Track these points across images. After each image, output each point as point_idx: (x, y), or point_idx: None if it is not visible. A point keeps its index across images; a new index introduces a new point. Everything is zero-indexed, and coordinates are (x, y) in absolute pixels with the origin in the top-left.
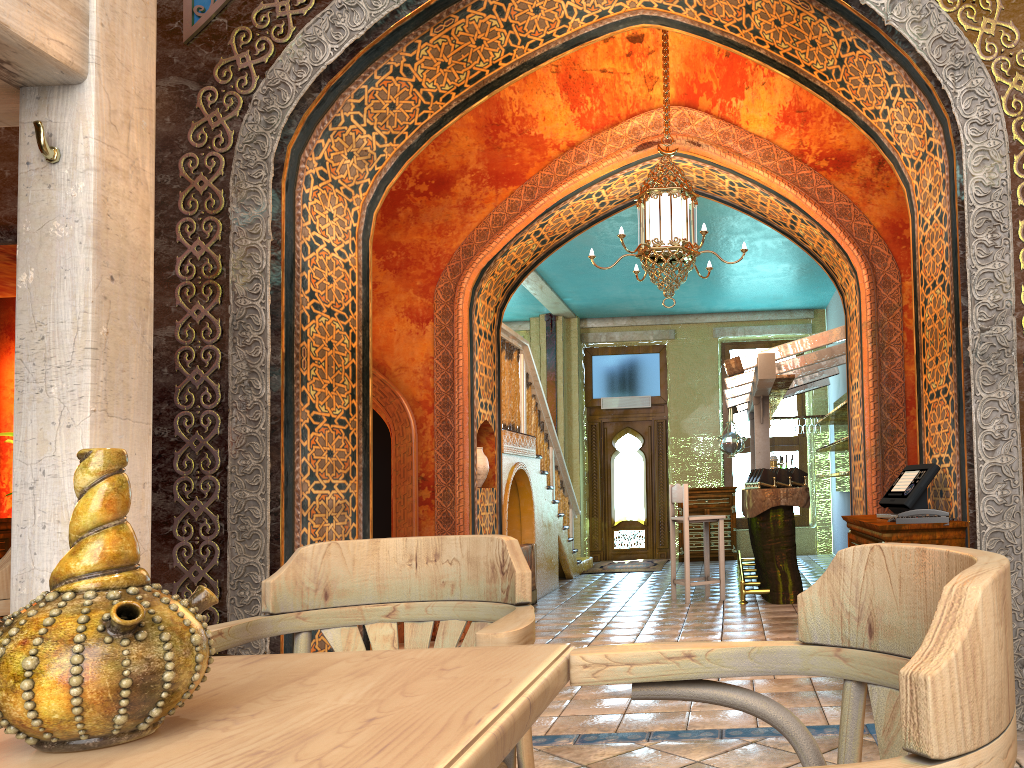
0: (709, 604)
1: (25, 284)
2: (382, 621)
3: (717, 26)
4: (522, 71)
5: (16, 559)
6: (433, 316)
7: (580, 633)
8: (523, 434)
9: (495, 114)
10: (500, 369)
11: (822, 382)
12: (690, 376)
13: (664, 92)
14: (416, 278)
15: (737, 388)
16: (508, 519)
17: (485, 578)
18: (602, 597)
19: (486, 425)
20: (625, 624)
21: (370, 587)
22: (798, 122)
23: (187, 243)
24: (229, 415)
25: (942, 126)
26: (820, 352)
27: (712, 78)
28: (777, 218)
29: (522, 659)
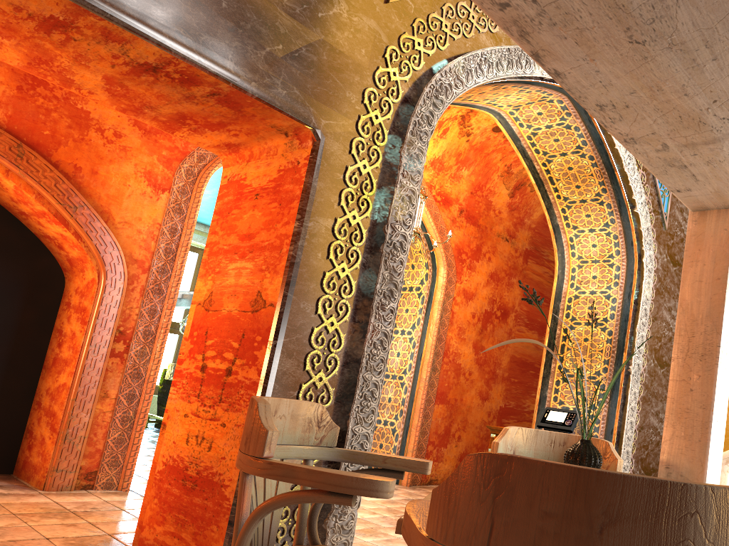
0: None
1: (726, 312)
2: None
3: (530, 144)
4: None
5: (710, 459)
6: (171, 188)
7: None
8: None
9: None
10: None
11: None
12: None
13: None
14: (163, 148)
15: None
16: None
17: None
18: None
19: None
20: None
21: None
22: (436, 169)
23: (358, 158)
24: (373, 312)
25: (627, 260)
26: None
27: None
28: None
29: None
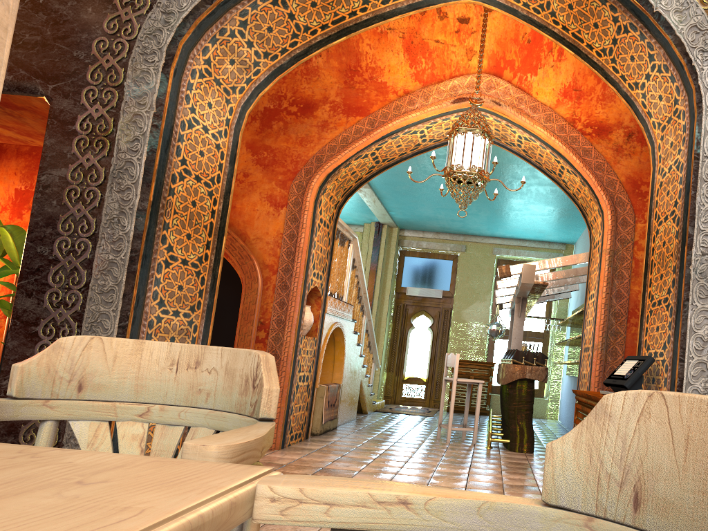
0: (463, 445)
1: None
2: (134, 420)
3: (524, 7)
4: (374, 22)
5: None
6: (287, 203)
7: (363, 455)
8: (344, 302)
9: (354, 62)
10: (333, 251)
11: (566, 295)
12: (472, 279)
13: (479, 59)
14: (278, 174)
15: (505, 290)
16: (324, 363)
17: (238, 390)
18: (386, 430)
19: (316, 290)
20: (398, 452)
21: (128, 385)
22: (574, 98)
23: (88, 106)
24: (98, 243)
25: (688, 95)
26: (568, 271)
27: (515, 57)
28: (549, 167)
29: (195, 481)
